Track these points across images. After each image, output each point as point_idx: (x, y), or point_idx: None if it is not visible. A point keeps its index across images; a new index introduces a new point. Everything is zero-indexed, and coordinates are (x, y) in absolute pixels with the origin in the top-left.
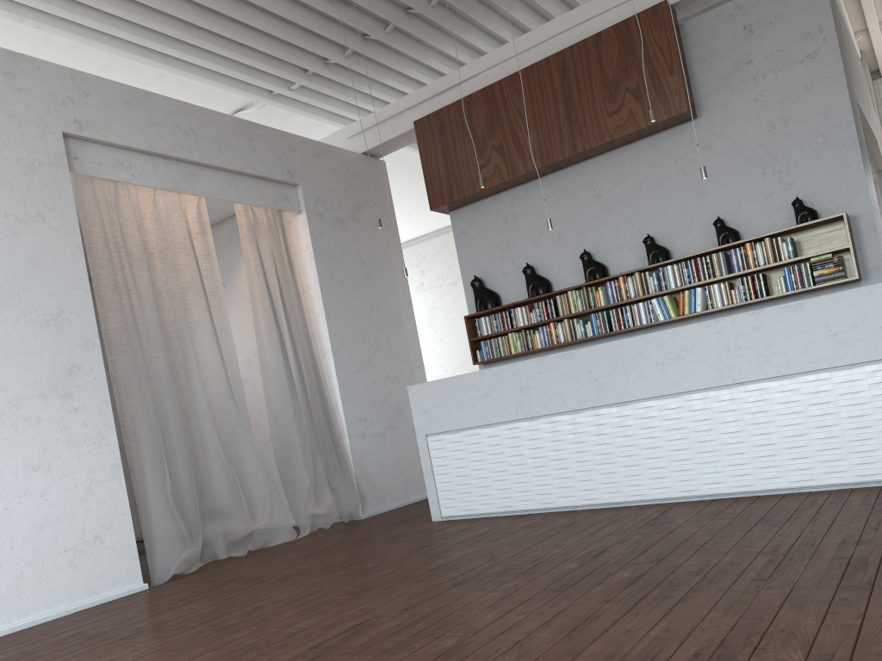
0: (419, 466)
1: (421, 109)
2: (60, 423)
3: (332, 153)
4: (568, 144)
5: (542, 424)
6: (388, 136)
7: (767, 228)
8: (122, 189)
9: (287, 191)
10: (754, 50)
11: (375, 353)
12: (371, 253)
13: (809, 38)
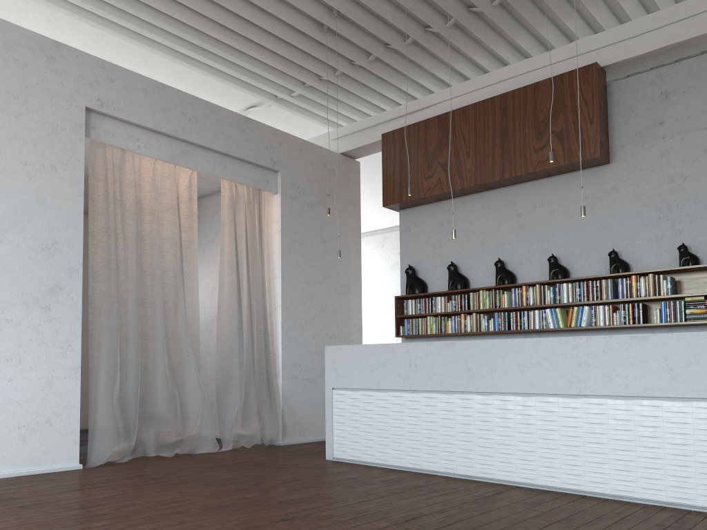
0: None
1: (391, 125)
2: (36, 328)
3: (314, 150)
4: (498, 169)
5: (421, 398)
6: (362, 142)
7: (654, 265)
8: (128, 156)
9: (268, 175)
10: (667, 113)
11: (320, 313)
12: (332, 233)
13: None
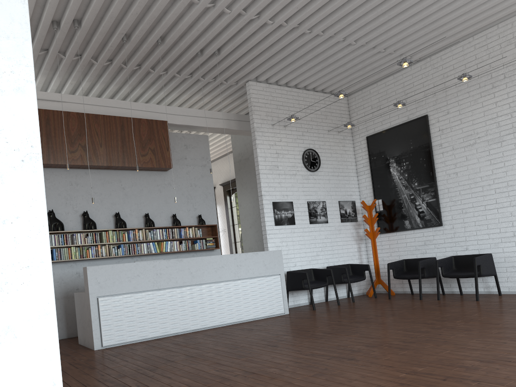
0: None
1: None
2: None
3: None
4: (121, 160)
5: (166, 292)
6: None
7: (187, 223)
8: None
9: None
10: (187, 155)
11: None
12: None
13: (203, 159)
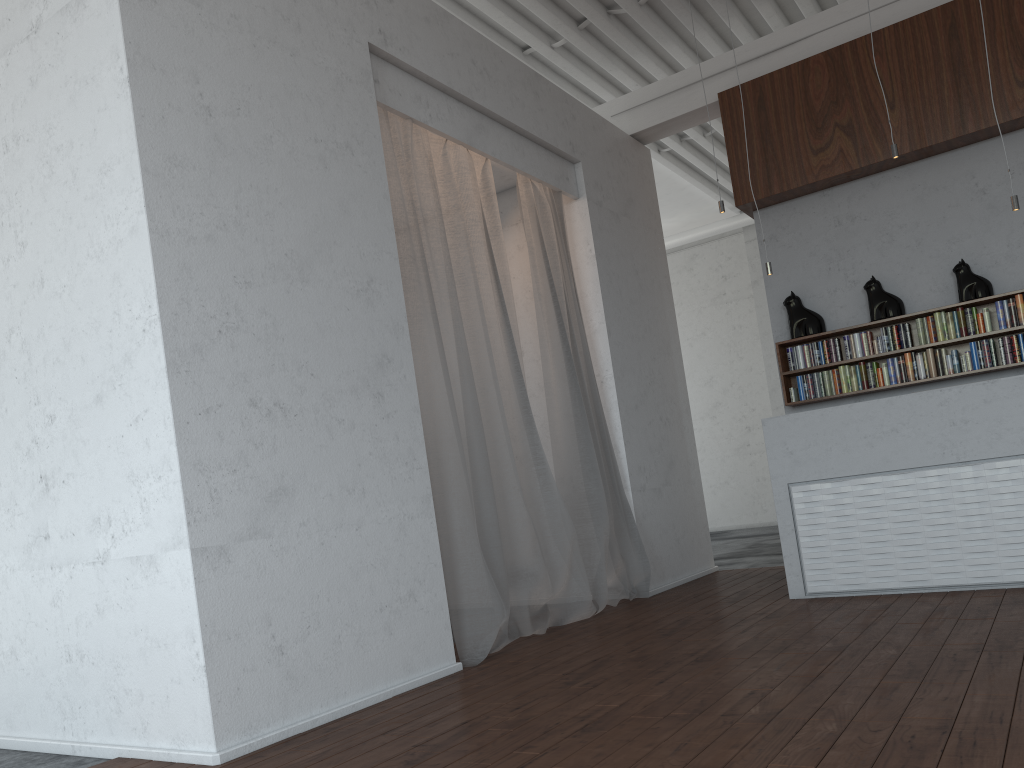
0: (690, 535)
1: (723, 80)
2: (373, 432)
3: (606, 129)
4: (953, 121)
5: (985, 471)
6: (669, 114)
7: None
8: (415, 134)
9: (566, 168)
10: None
11: (650, 386)
12: (642, 261)
13: None
